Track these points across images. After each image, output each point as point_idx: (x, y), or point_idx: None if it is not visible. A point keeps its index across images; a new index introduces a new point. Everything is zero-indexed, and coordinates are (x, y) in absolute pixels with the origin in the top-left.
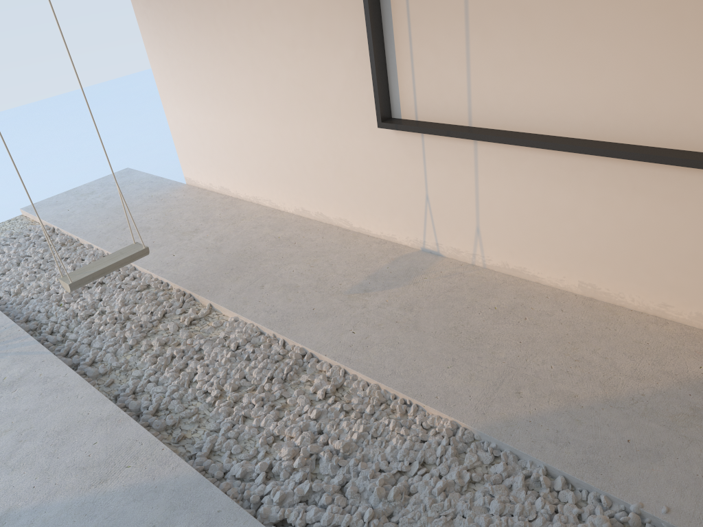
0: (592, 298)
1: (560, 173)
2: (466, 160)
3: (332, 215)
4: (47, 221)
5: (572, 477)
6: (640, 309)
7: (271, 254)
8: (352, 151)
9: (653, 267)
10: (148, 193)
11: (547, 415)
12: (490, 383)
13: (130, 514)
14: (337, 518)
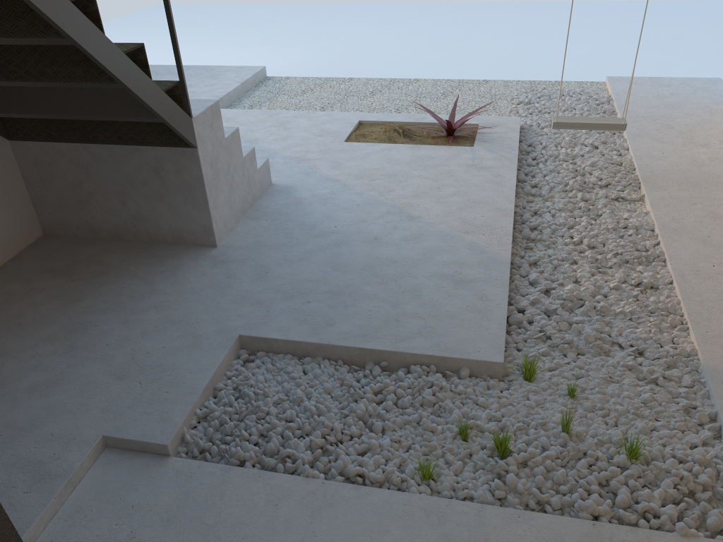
0: None
1: None
2: None
3: None
4: (611, 92)
5: None
6: None
7: None
8: None
9: None
10: (708, 103)
11: None
12: None
13: (459, 252)
14: (548, 327)
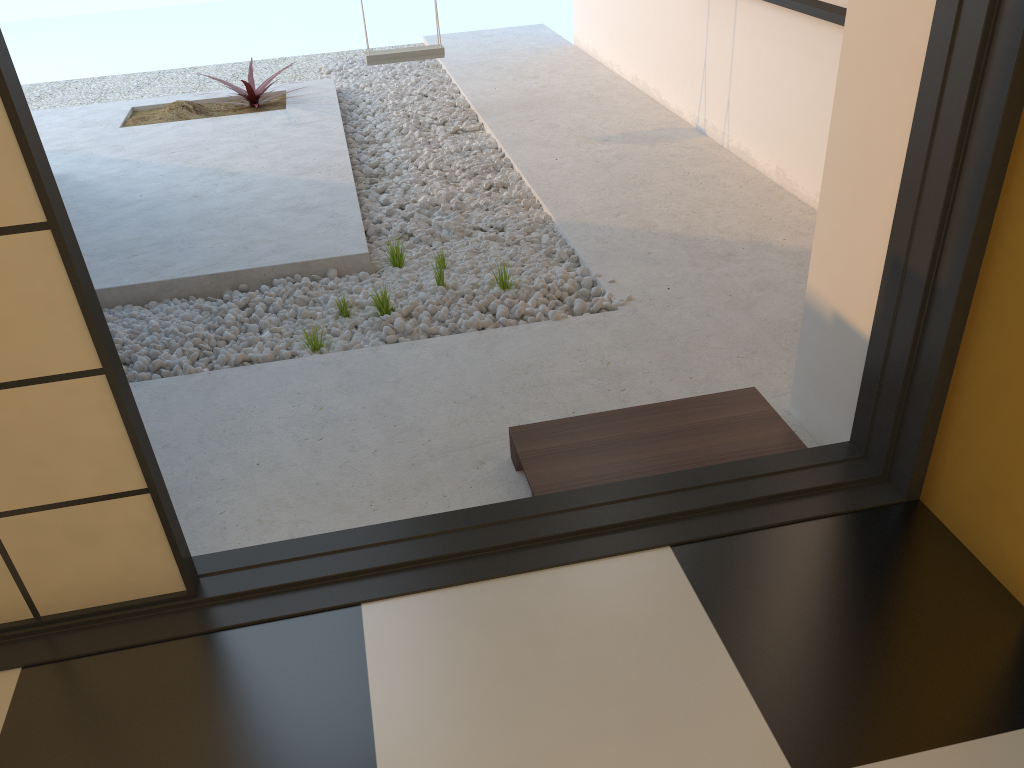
0: (780, 187)
1: (777, 33)
2: (730, 17)
3: (651, 84)
4: None
5: (580, 256)
6: (805, 200)
7: (569, 104)
8: (670, 6)
9: (816, 148)
10: (533, 45)
11: (617, 229)
12: (606, 206)
13: (298, 189)
14: (407, 226)
